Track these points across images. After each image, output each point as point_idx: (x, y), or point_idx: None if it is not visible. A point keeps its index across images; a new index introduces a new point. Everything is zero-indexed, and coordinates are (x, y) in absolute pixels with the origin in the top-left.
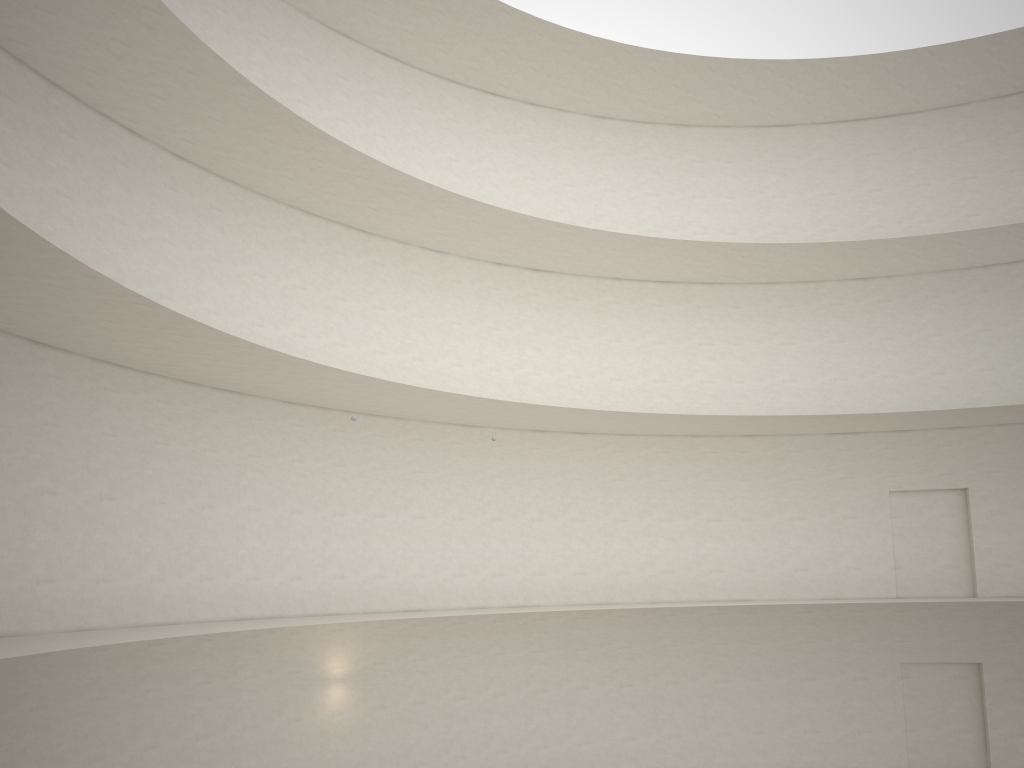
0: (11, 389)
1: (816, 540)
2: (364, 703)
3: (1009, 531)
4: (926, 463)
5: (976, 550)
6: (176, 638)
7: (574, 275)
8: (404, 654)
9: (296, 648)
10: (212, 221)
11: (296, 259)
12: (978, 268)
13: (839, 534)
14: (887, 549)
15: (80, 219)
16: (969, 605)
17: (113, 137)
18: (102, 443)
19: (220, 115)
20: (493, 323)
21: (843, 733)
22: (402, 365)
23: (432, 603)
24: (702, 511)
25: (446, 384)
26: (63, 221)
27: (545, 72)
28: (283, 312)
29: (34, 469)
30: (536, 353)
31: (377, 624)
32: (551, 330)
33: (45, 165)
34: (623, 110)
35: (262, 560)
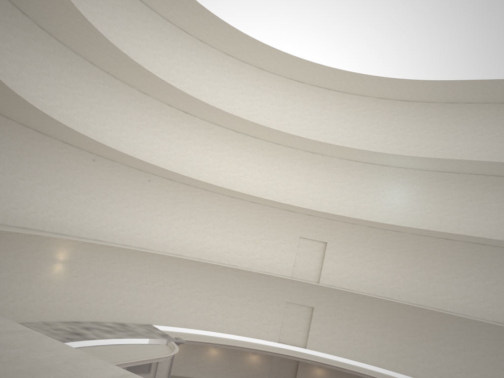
0: None
1: (268, 249)
2: (69, 273)
3: (336, 261)
4: (315, 229)
5: (323, 266)
6: None
7: (200, 118)
8: (91, 257)
9: (46, 245)
10: (49, 58)
11: (82, 82)
12: (353, 161)
13: (277, 248)
14: (293, 258)
15: None
16: (315, 285)
17: (15, 14)
18: None
19: (65, 20)
20: (161, 130)
21: (258, 323)
22: (118, 138)
23: (107, 239)
24: (227, 227)
25: (135, 150)
26: None
27: (208, 31)
28: (71, 104)
29: None
30: (176, 147)
31: (82, 242)
32: (185, 139)
33: None
34: (238, 55)
35: (39, 206)
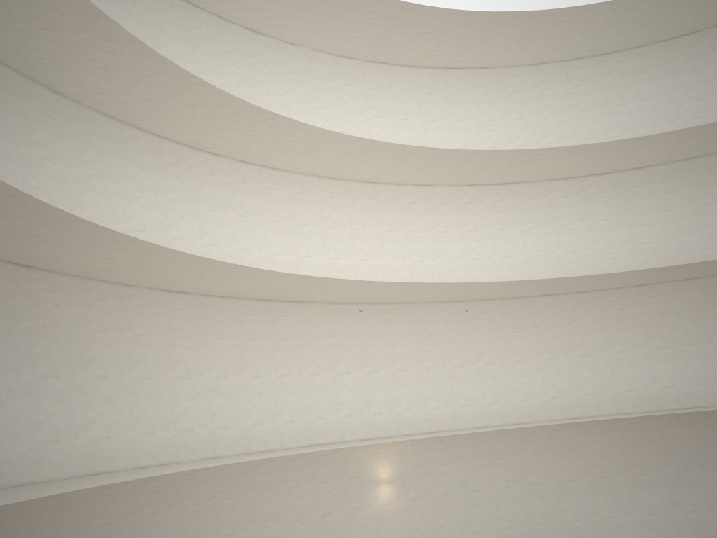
0: (156, 320)
1: None
2: (405, 496)
3: None
4: None
5: None
6: (273, 459)
7: (529, 182)
8: (430, 462)
9: (354, 462)
10: (270, 197)
11: (328, 210)
12: None
13: None
14: None
15: (188, 213)
16: None
17: (203, 160)
18: (214, 344)
19: (258, 133)
20: (472, 227)
21: None
22: (408, 266)
23: (447, 426)
24: (652, 342)
25: (441, 275)
26: (177, 217)
27: (487, 44)
28: (323, 245)
29: (175, 365)
30: (506, 243)
31: (408, 443)
32: (516, 224)
33: (163, 186)
34: (553, 55)
35: (325, 406)
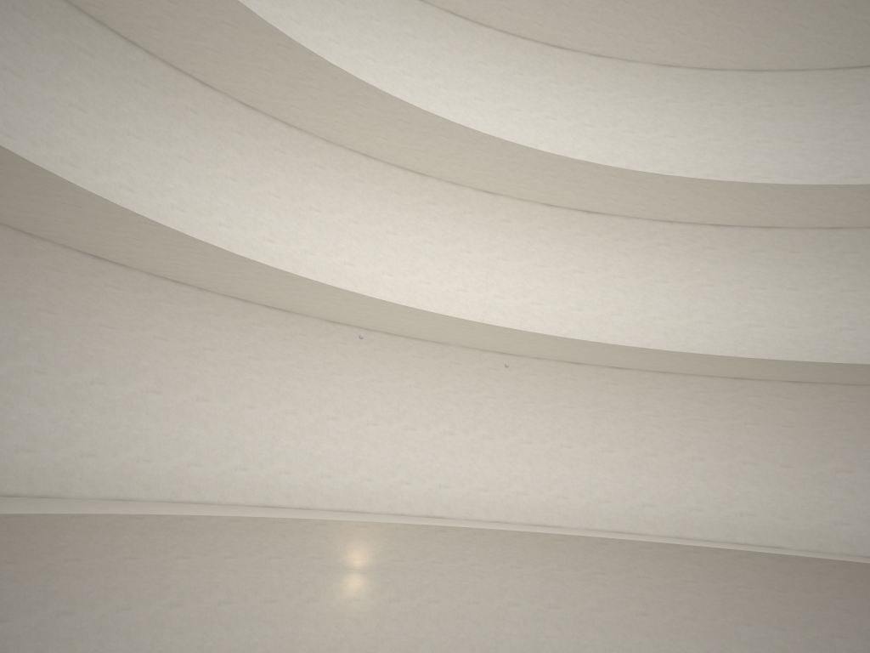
0: (70, 294)
1: (862, 495)
2: (380, 594)
3: None
4: None
5: None
6: (207, 516)
7: (625, 217)
8: (423, 555)
9: (320, 537)
10: (274, 161)
11: (352, 197)
12: None
13: None
14: None
15: (148, 156)
16: None
17: (186, 88)
18: (152, 345)
19: (267, 65)
20: (539, 260)
21: None
22: (446, 295)
23: (454, 512)
24: (738, 453)
25: (487, 314)
26: (131, 157)
27: (606, 23)
28: (335, 243)
29: (86, 362)
30: (579, 290)
31: (399, 525)
32: (597, 269)
33: (118, 110)
34: (689, 57)
35: (295, 457)
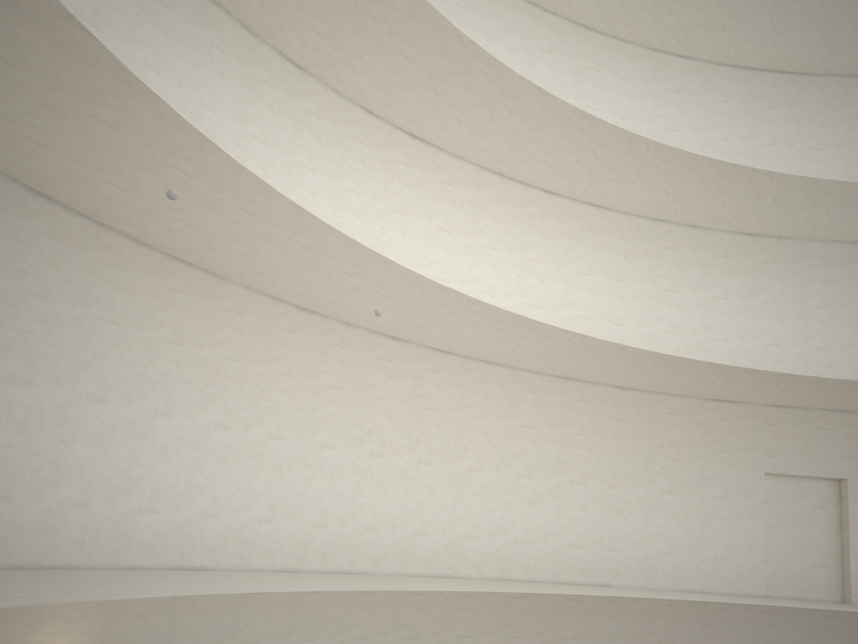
0: None
1: (685, 520)
2: None
3: None
4: (805, 446)
5: (852, 550)
6: None
7: (453, 156)
8: (169, 638)
9: None
10: None
11: None
12: None
13: (710, 516)
14: (759, 539)
15: None
16: (842, 612)
17: None
18: None
19: None
20: (354, 184)
21: None
22: None
23: (223, 559)
24: (566, 470)
25: None
26: None
27: None
28: None
29: None
30: (400, 238)
31: None
32: (420, 214)
33: None
34: None
35: None
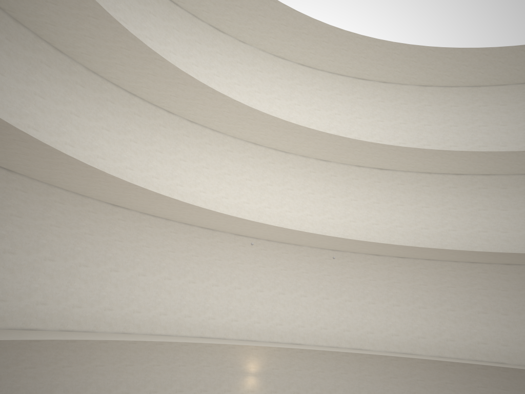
0: (100, 225)
1: None
2: (265, 388)
3: None
4: None
5: None
6: (170, 342)
7: (403, 171)
8: (289, 366)
9: (231, 355)
10: (205, 150)
11: (247, 166)
12: None
13: None
14: None
15: (140, 151)
16: None
17: (159, 115)
18: (141, 250)
19: (201, 102)
20: (353, 197)
21: None
22: (300, 218)
23: (307, 341)
24: (475, 306)
25: (324, 228)
26: (132, 152)
27: (387, 65)
28: (238, 191)
29: (108, 260)
30: (377, 213)
31: (276, 348)
32: (387, 201)
33: (125, 129)
34: (437, 81)
35: (217, 310)
